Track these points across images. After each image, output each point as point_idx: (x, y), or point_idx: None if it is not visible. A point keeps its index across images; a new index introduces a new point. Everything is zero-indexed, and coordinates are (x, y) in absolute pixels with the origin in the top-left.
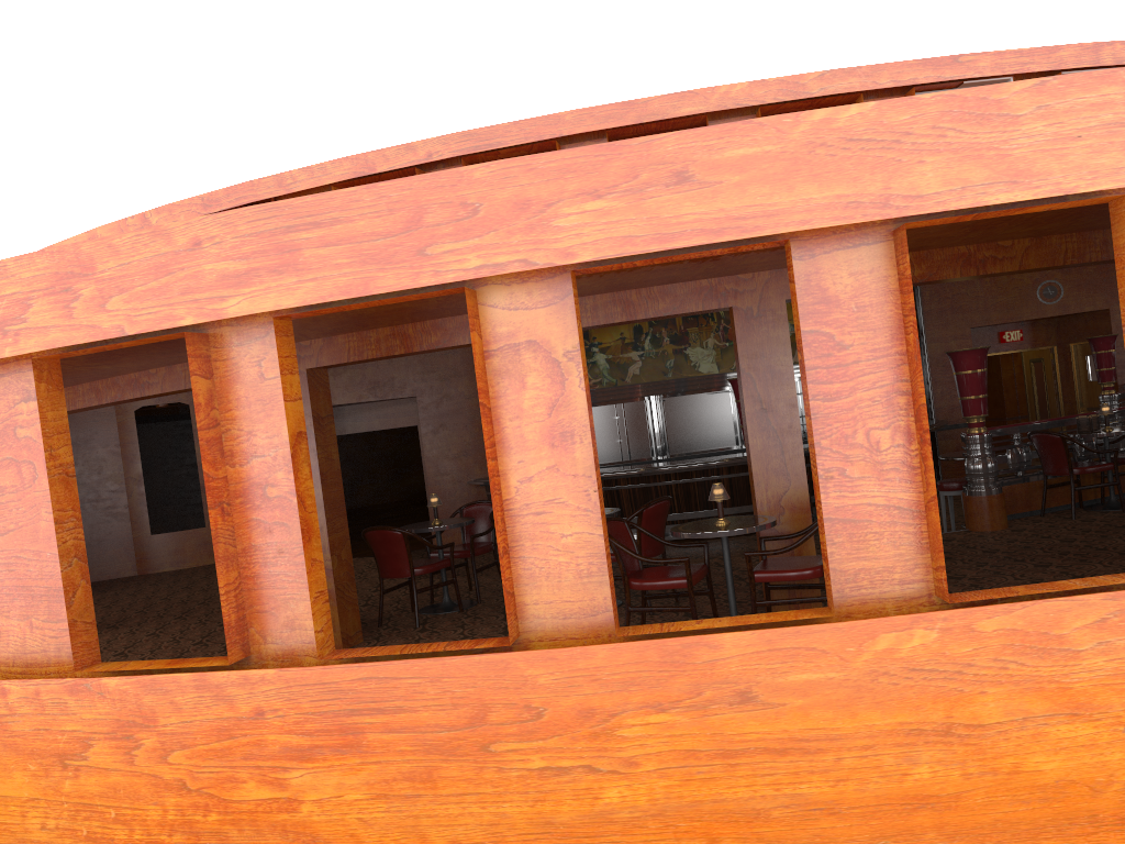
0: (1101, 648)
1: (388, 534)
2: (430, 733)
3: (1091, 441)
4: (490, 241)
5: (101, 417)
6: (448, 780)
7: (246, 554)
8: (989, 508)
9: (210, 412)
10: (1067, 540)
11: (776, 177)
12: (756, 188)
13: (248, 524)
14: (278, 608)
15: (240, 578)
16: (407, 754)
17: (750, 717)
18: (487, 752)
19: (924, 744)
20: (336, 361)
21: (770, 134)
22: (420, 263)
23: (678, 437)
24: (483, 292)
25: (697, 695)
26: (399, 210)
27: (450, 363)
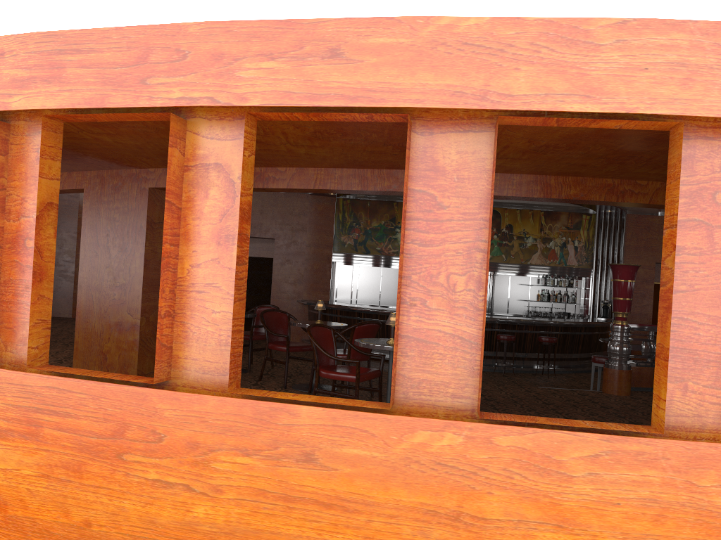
0: (590, 478)
1: None
2: (85, 437)
3: None
4: (191, 80)
5: (69, 212)
6: (91, 474)
7: (6, 285)
8: (618, 378)
9: None
10: None
11: (403, 63)
12: (387, 69)
13: (10, 264)
14: (18, 327)
15: None
16: (67, 449)
17: (310, 474)
18: (120, 459)
19: (437, 524)
20: None
21: (405, 30)
22: (141, 89)
23: None
24: (192, 123)
25: (274, 448)
26: (134, 48)
27: (301, 221)
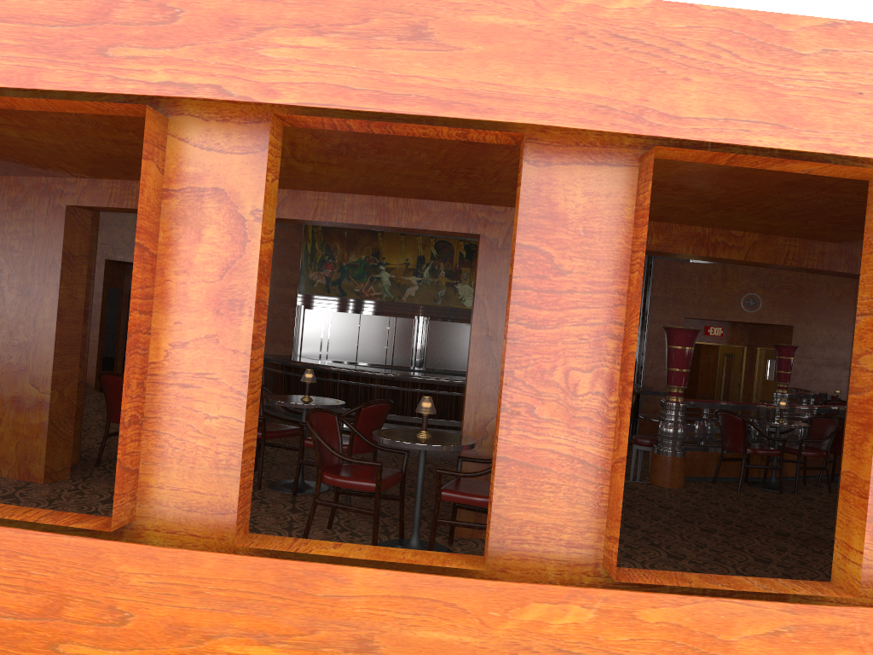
0: None
1: (121, 381)
2: None
3: (765, 428)
4: (183, 56)
5: None
6: None
7: None
8: (671, 468)
9: None
10: (731, 510)
11: (524, 57)
12: (499, 65)
13: None
14: None
15: None
16: None
17: None
18: (54, 652)
19: None
20: (96, 203)
21: (528, 7)
22: (98, 64)
23: (435, 355)
24: (177, 123)
25: (310, 632)
26: None
27: None
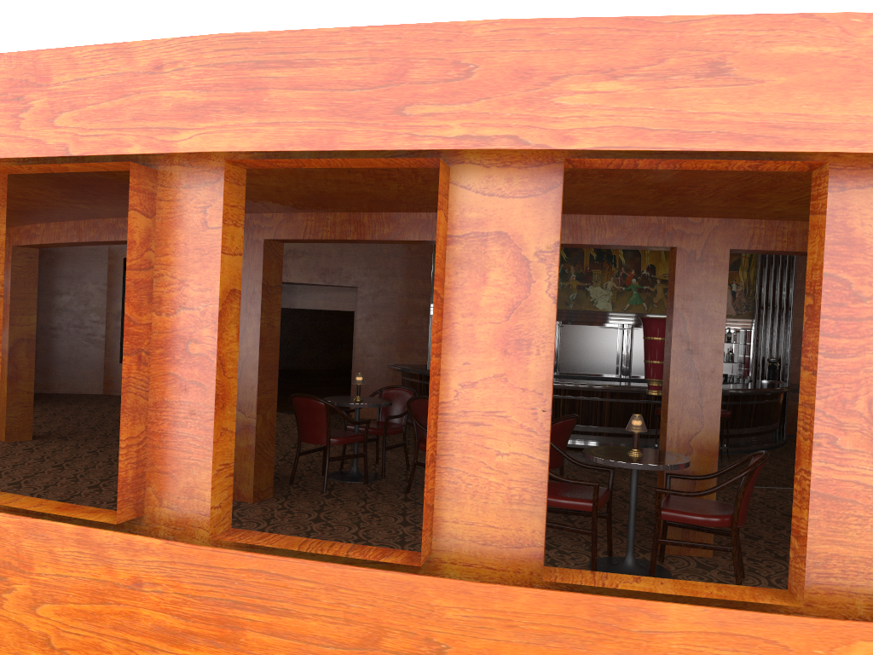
0: None
1: (312, 403)
2: (314, 645)
3: None
4: (479, 109)
5: (96, 258)
6: None
7: (157, 409)
8: None
9: (144, 253)
10: None
11: (830, 85)
12: (803, 94)
13: (164, 378)
14: (180, 472)
15: (146, 433)
16: None
17: None
18: None
19: None
20: (293, 236)
21: (832, 34)
22: (395, 123)
23: (568, 359)
24: (458, 171)
25: None
26: (382, 60)
27: (391, 264)
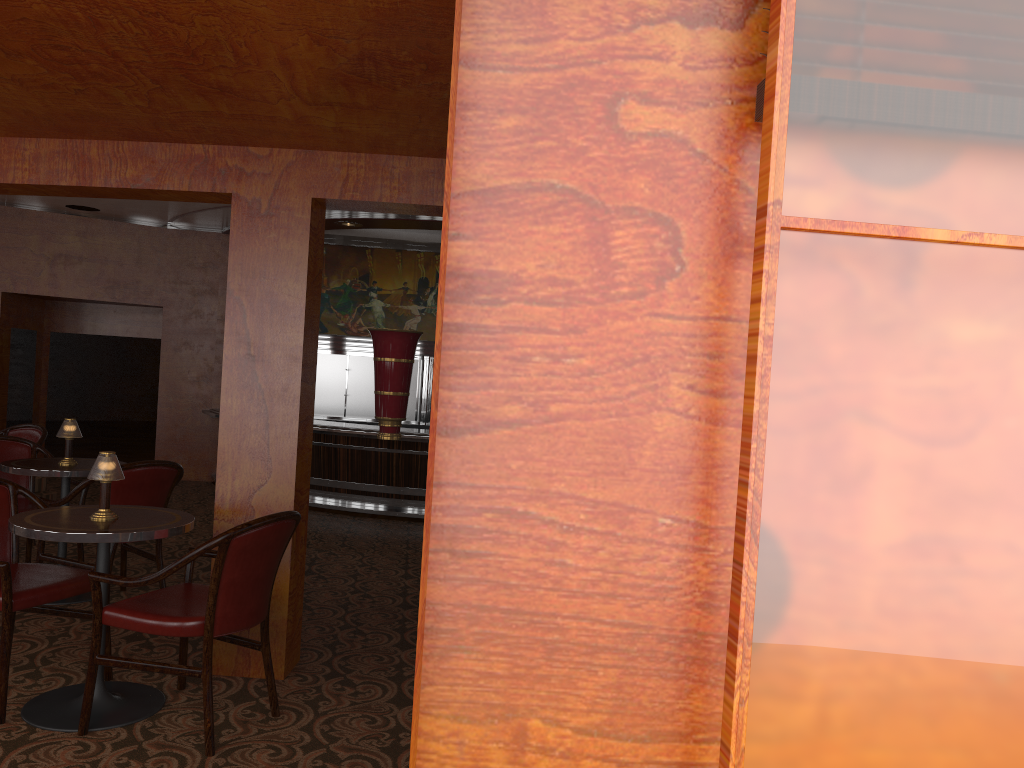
0: None
1: None
2: None
3: None
4: None
5: None
6: None
7: None
8: None
9: None
10: None
11: None
12: None
13: None
14: None
15: None
16: None
17: None
18: None
19: None
20: None
21: None
22: None
23: None
24: None
25: None
26: None
27: (208, 278)
